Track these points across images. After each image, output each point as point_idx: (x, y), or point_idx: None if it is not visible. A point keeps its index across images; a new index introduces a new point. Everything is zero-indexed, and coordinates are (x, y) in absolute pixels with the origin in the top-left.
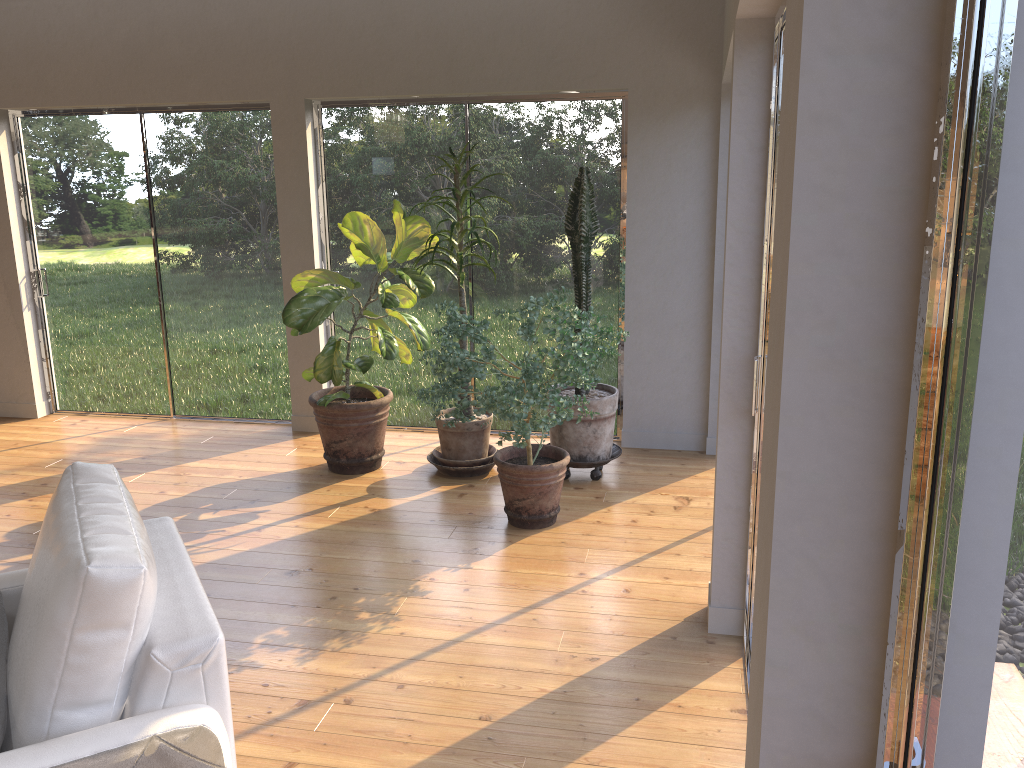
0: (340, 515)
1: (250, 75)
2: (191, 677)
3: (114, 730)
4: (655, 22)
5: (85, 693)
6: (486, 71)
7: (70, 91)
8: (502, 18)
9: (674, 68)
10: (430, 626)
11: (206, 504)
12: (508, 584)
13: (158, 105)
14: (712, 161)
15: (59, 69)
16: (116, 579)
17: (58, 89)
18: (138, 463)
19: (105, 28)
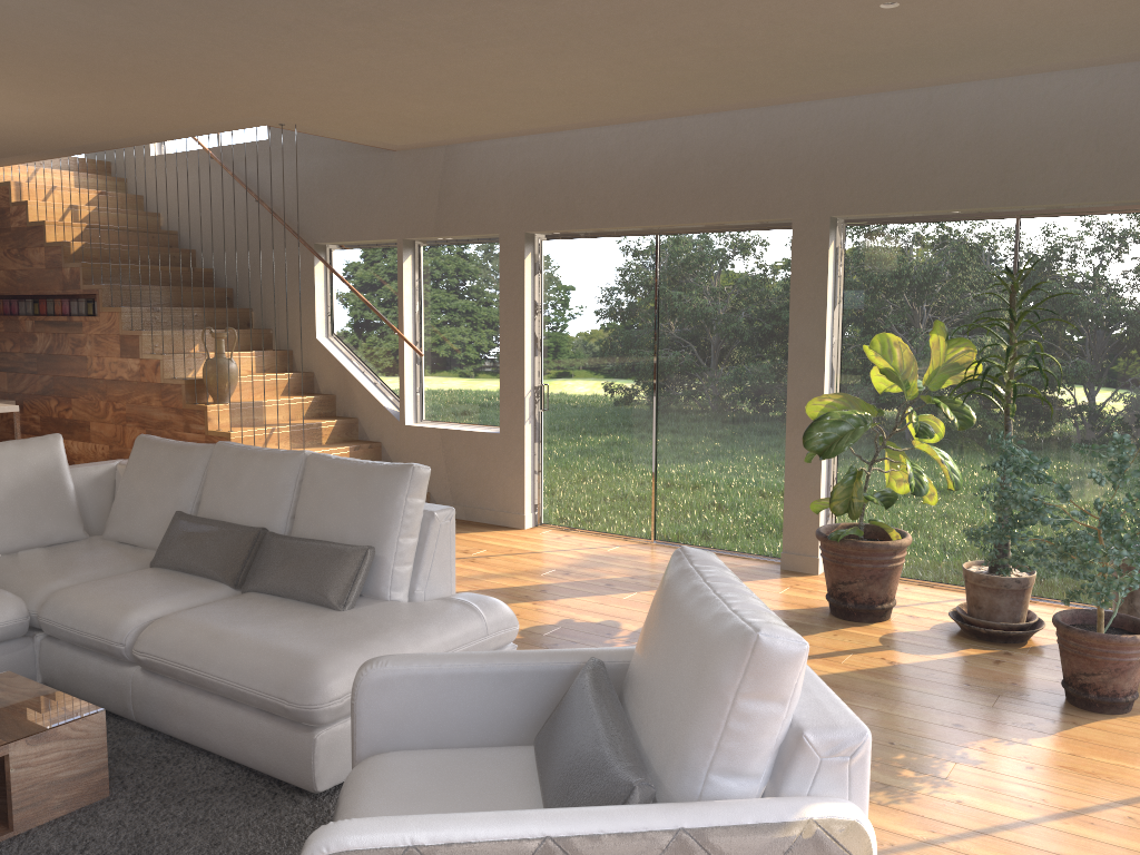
0: (854, 662)
1: (774, 194)
2: (838, 769)
3: (770, 805)
4: None
5: (740, 762)
6: (1048, 181)
7: (595, 214)
8: (1073, 122)
9: None
10: (992, 800)
11: None
12: (1083, 771)
13: (675, 226)
14: None
15: (587, 194)
16: (783, 650)
17: (584, 213)
18: (628, 582)
19: (635, 154)
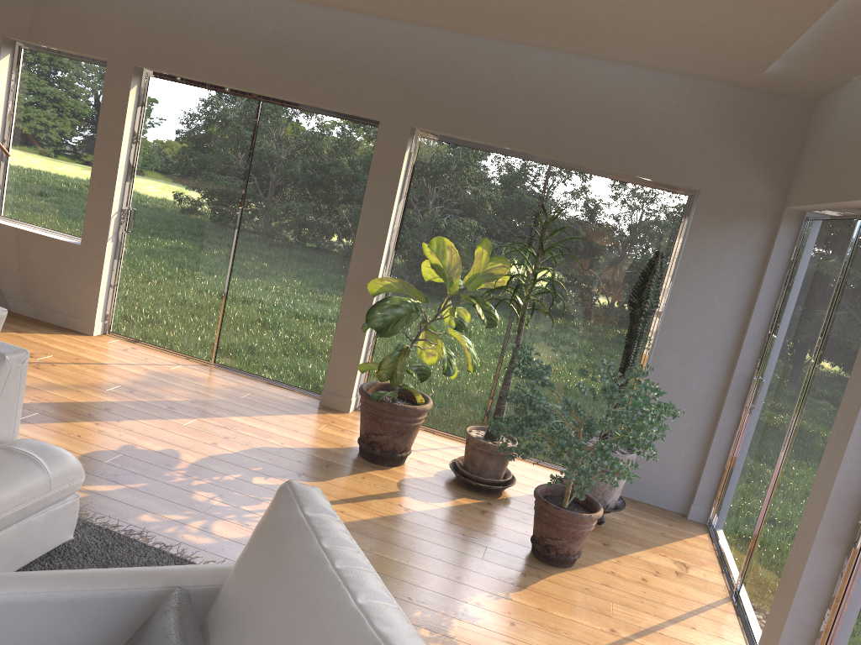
0: (379, 508)
1: (369, 94)
2: None
3: None
4: (739, 140)
5: None
6: (579, 144)
7: (206, 67)
8: (605, 103)
9: (746, 183)
10: None
11: (256, 467)
12: (548, 626)
13: (278, 98)
14: (758, 269)
15: (201, 47)
16: None
17: (195, 63)
18: (188, 406)
19: (252, 23)
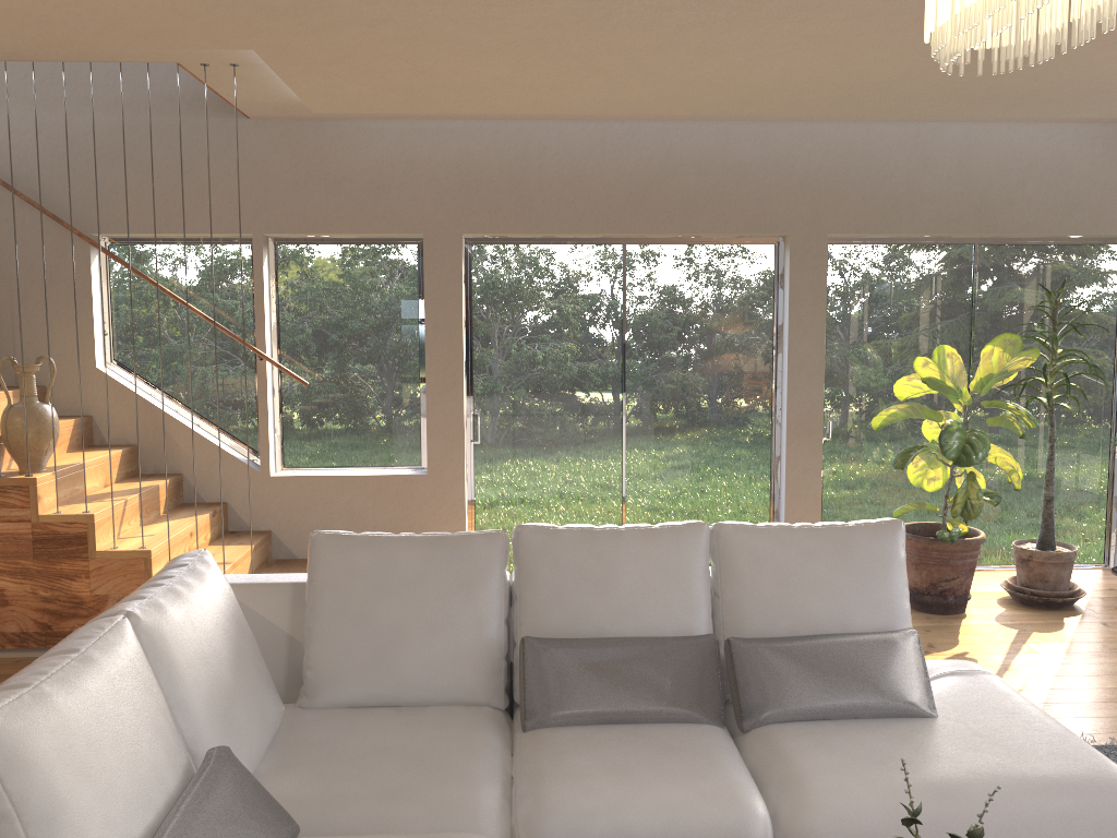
0: (1045, 650)
1: (771, 209)
2: None
3: None
4: None
5: None
6: (1014, 214)
7: (560, 218)
8: (1032, 166)
9: None
10: None
11: None
12: None
13: (648, 236)
14: None
15: (550, 195)
16: None
17: (545, 216)
18: None
19: (611, 155)
